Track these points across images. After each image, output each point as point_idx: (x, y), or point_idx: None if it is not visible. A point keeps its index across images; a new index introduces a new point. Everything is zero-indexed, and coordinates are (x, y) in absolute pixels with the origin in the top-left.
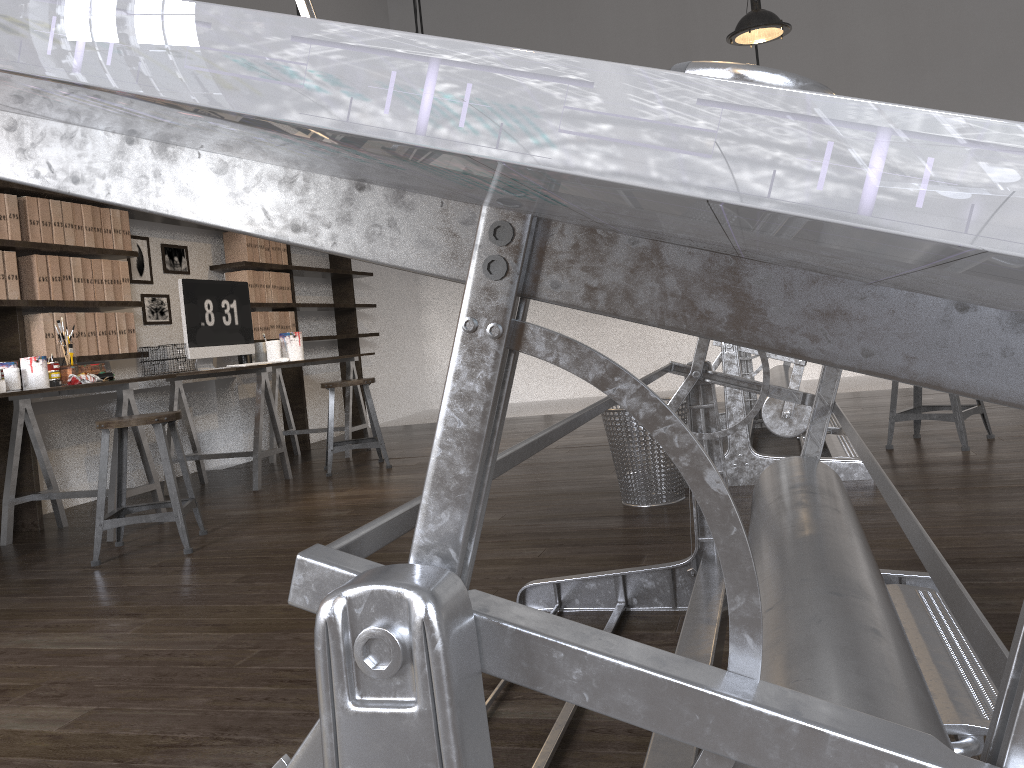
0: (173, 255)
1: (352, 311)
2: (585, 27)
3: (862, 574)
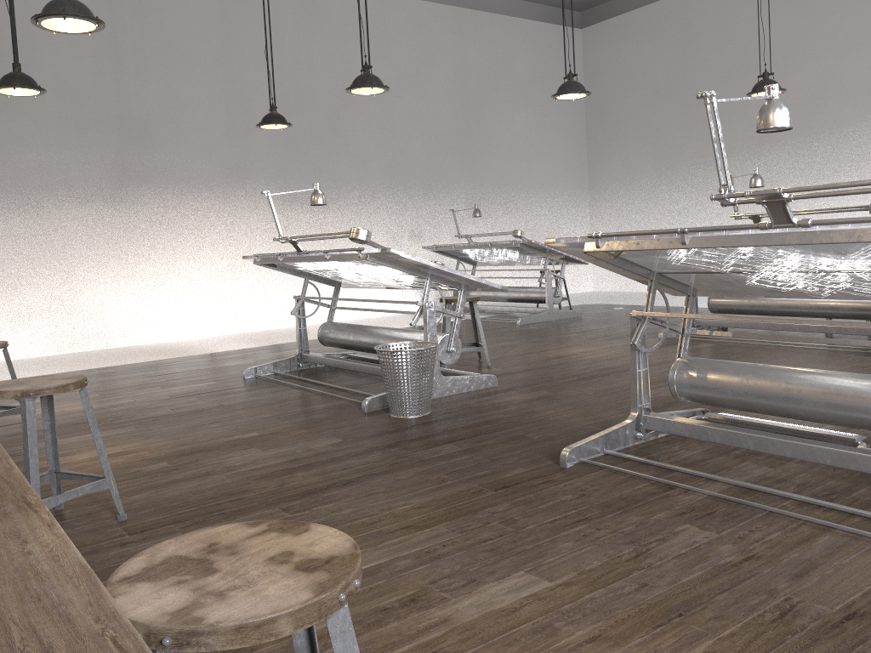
0: None
1: None
2: None
3: None
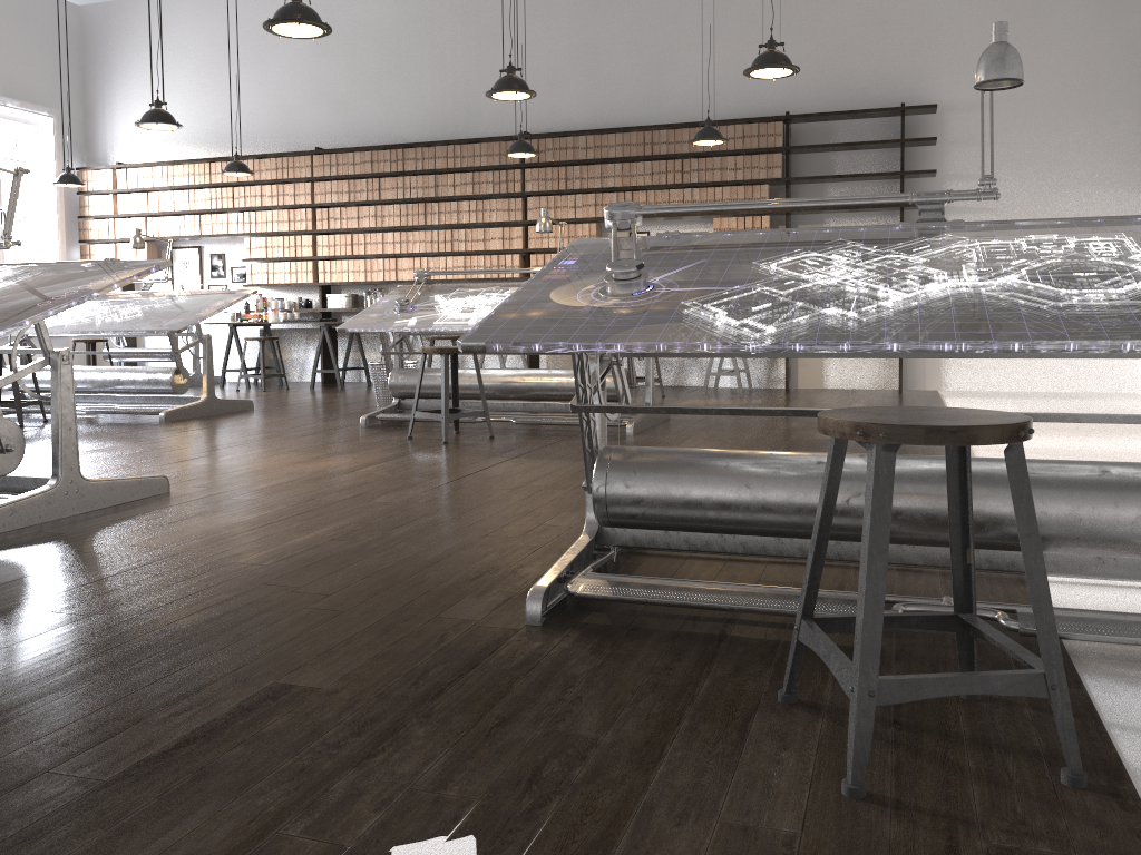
0: None
1: None
2: None
3: (80, 369)
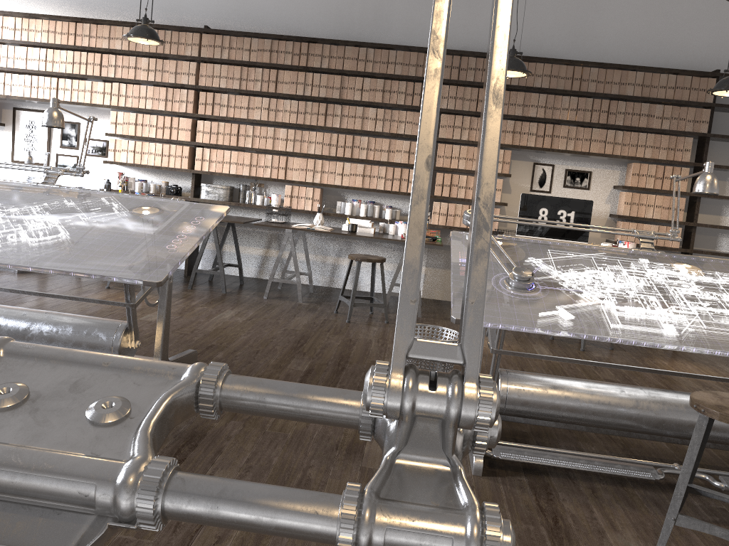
0: (575, 176)
1: None
2: None
3: None
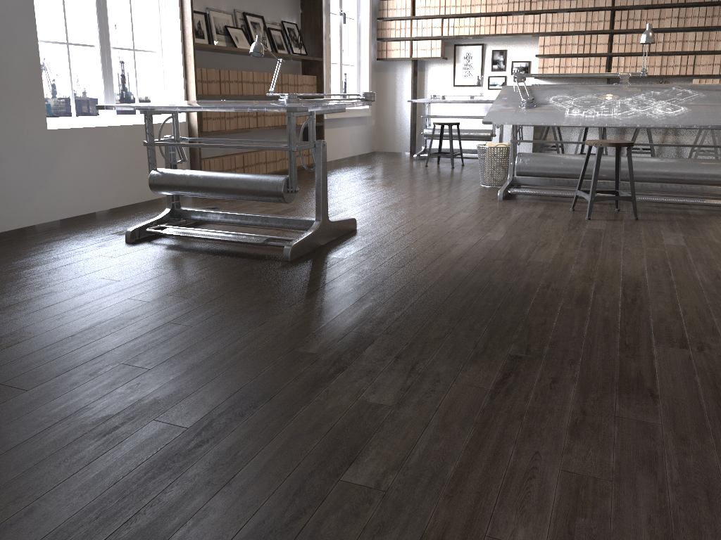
0: None
1: None
2: None
3: (612, 158)
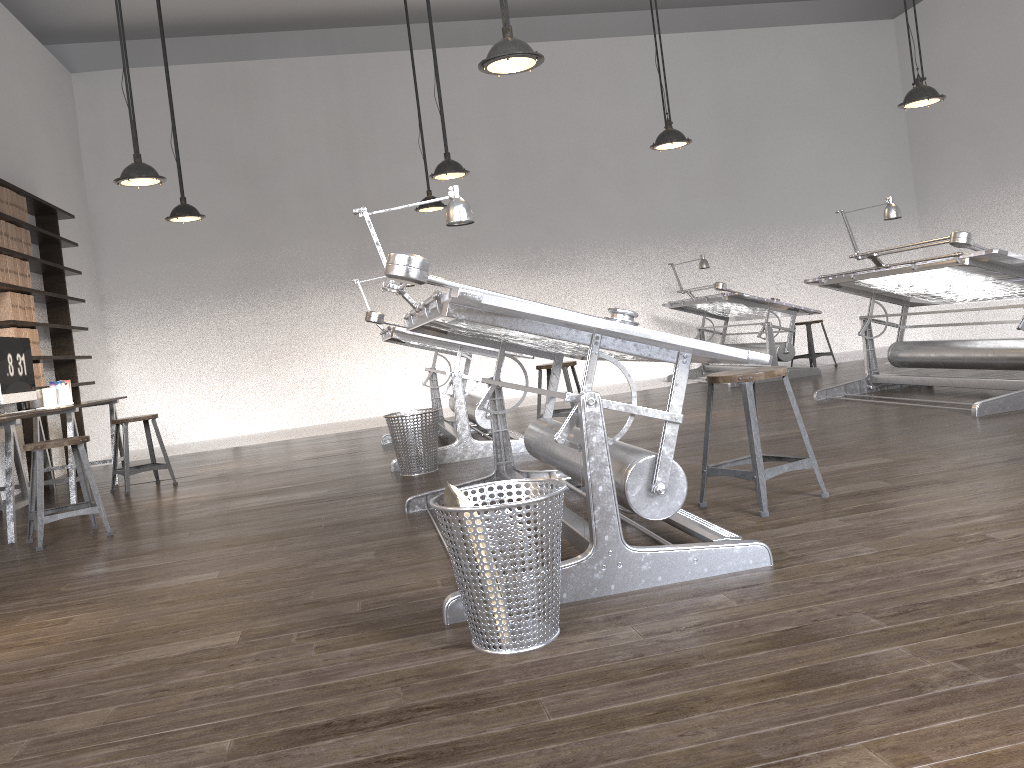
0: None
1: (73, 362)
2: (264, 121)
3: None
